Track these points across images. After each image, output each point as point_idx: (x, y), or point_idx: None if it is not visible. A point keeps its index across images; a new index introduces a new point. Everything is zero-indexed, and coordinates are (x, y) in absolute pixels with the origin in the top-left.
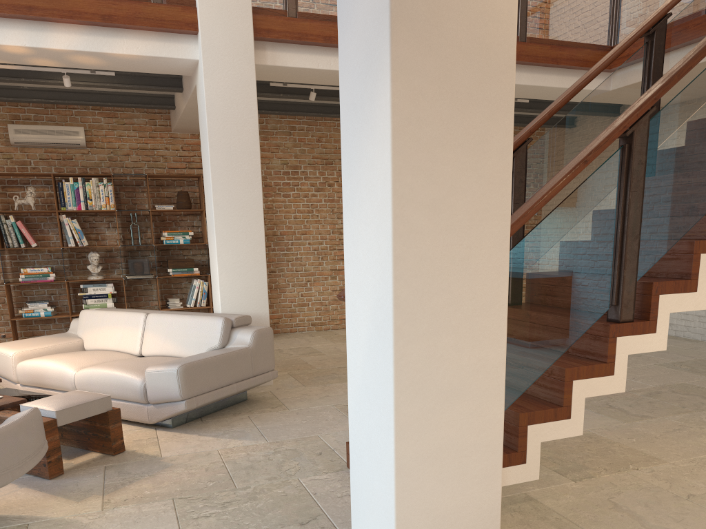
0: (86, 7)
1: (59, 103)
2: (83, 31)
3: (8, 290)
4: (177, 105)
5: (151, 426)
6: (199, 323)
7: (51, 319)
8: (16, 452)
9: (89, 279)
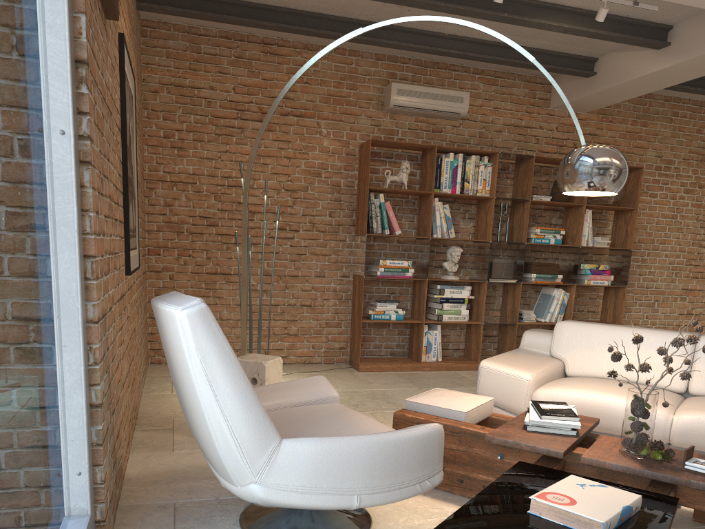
0: None
1: (472, 58)
2: None
3: (359, 285)
4: (611, 70)
5: None
6: None
7: (385, 323)
8: None
9: (448, 279)
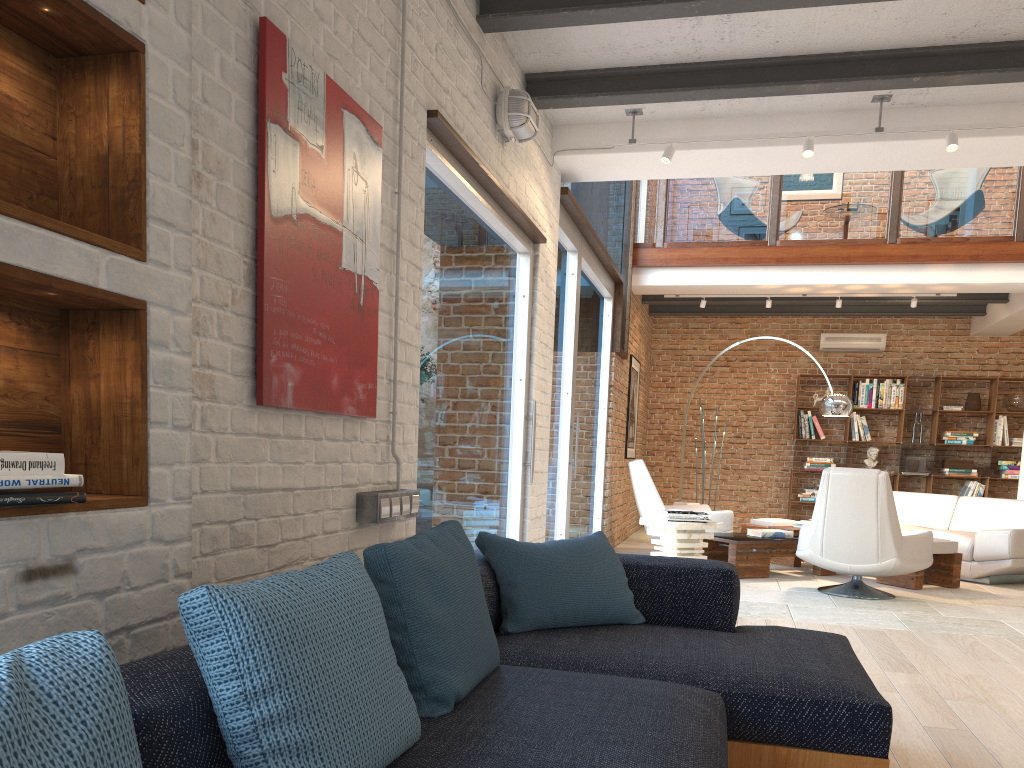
0: (958, 251)
1: (875, 315)
2: (950, 268)
3: (791, 475)
4: (990, 313)
5: (967, 581)
6: (1016, 506)
7: None
8: (926, 552)
9: None
